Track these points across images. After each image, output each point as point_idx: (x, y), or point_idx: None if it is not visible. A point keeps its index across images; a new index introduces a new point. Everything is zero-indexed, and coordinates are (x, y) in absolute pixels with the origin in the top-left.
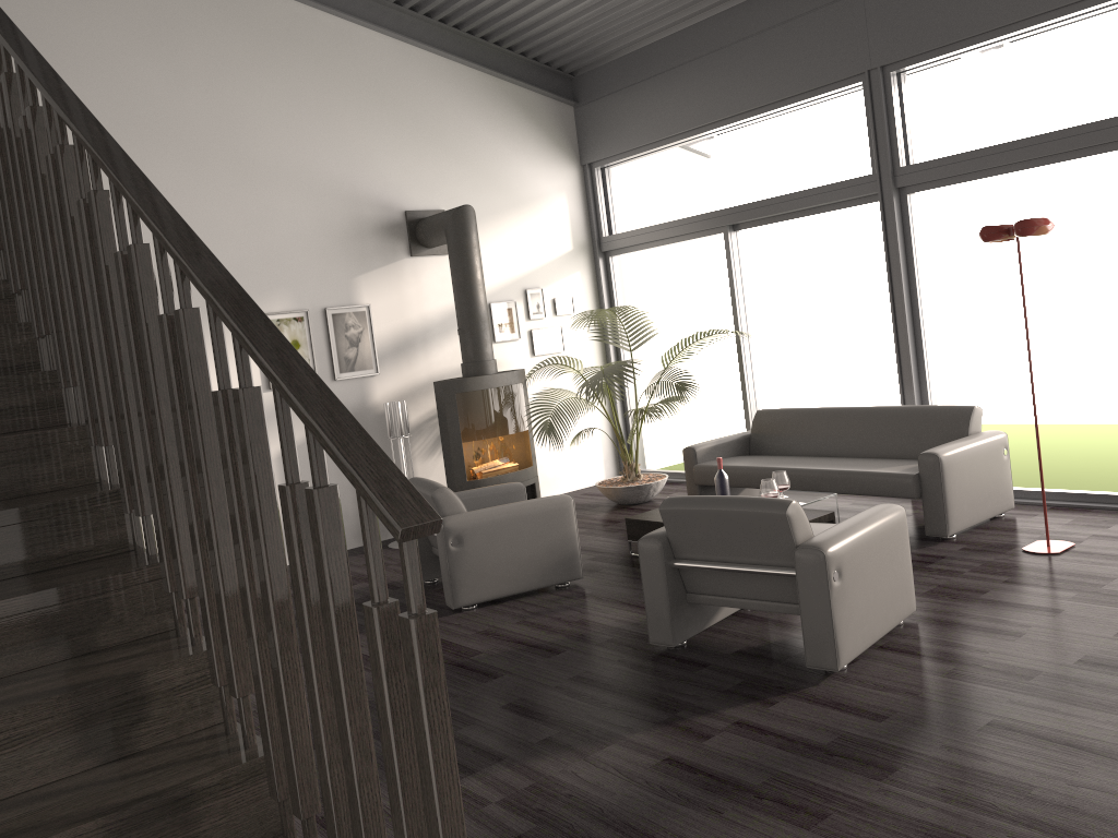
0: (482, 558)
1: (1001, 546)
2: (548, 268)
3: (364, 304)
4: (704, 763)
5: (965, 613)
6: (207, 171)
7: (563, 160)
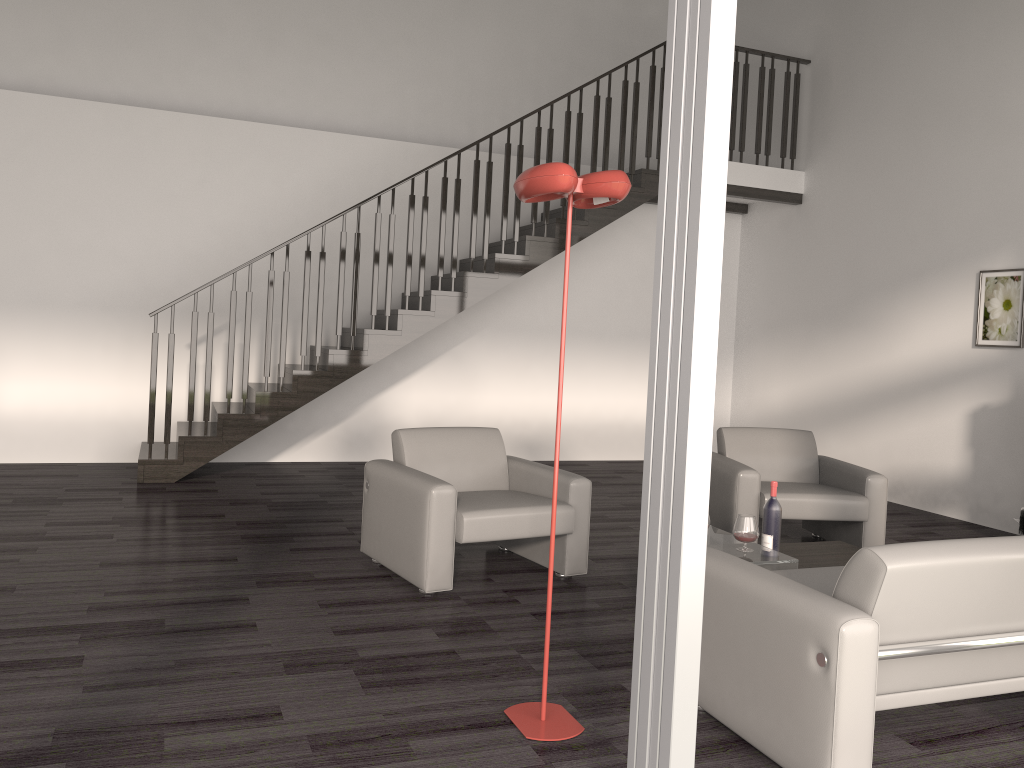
0: None
1: (600, 708)
2: None
3: None
4: (324, 523)
5: (400, 611)
6: (965, 136)
7: None
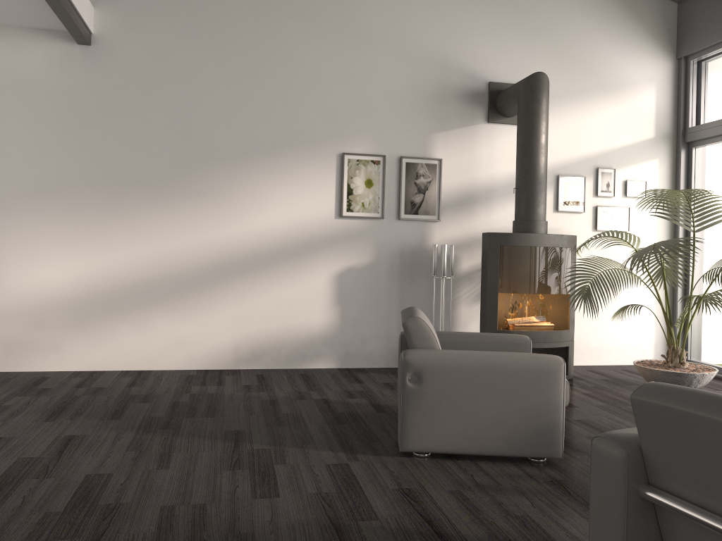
0: (440, 403)
1: None
2: (624, 152)
3: (436, 158)
4: None
5: None
6: (320, 31)
7: (658, 53)
